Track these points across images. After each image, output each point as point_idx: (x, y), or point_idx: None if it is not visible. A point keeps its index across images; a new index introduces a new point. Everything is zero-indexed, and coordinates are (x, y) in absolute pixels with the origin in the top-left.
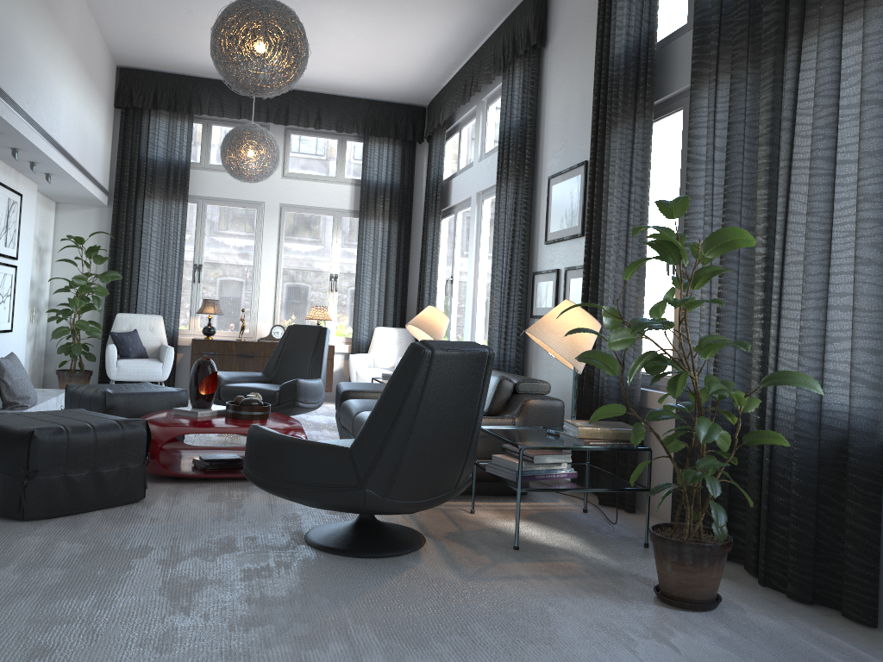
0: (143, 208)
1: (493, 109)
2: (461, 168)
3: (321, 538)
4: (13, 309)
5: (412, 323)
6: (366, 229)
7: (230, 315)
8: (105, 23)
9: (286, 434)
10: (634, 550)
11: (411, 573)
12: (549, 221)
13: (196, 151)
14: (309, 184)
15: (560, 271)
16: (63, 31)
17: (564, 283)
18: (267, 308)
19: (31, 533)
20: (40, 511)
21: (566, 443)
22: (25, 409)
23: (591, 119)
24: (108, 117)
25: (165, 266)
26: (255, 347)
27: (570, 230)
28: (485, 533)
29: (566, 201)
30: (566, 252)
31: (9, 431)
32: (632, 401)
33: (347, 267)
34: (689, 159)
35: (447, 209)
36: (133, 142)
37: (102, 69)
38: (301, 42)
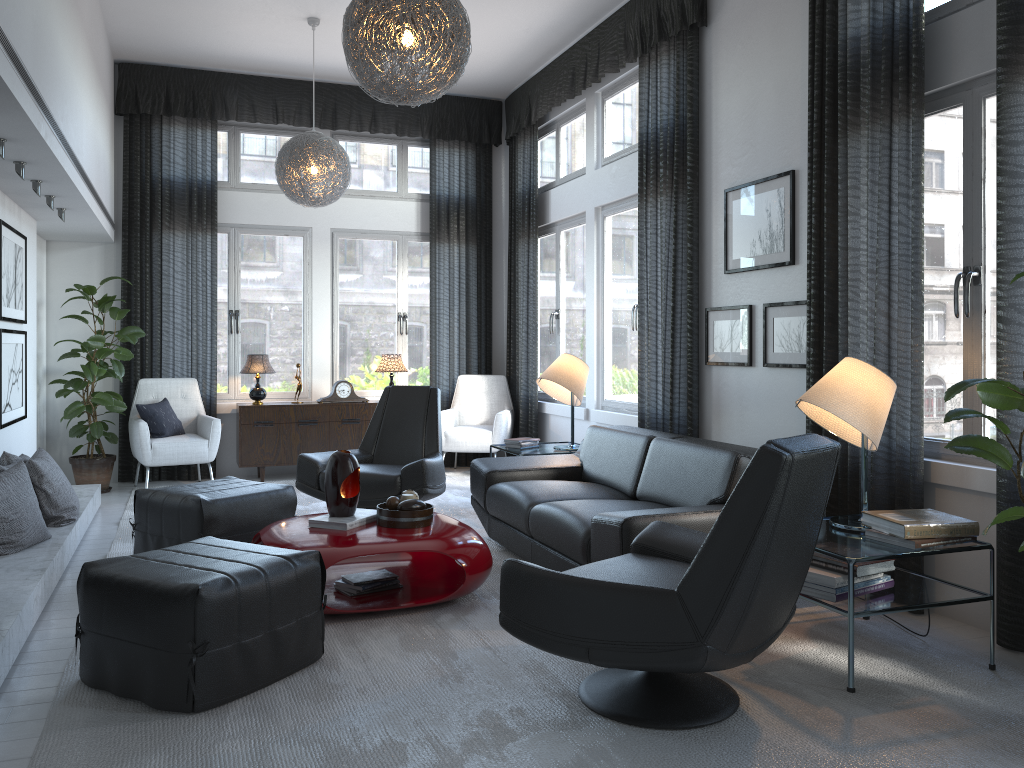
0: (161, 242)
1: (613, 104)
2: (563, 176)
3: (612, 703)
4: (25, 388)
5: (547, 377)
6: (439, 256)
7: (278, 371)
8: (112, 6)
9: (469, 545)
10: (983, 676)
11: (767, 750)
12: (731, 246)
13: (221, 166)
14: (365, 202)
15: (755, 308)
16: (80, 19)
17: (764, 322)
18: (323, 359)
19: (221, 735)
20: (213, 697)
21: (886, 546)
22: (73, 524)
23: (808, 118)
24: (111, 128)
25: (194, 316)
26: (318, 411)
27: (770, 257)
28: (788, 668)
29: (761, 220)
30: (764, 284)
31: (158, 590)
32: (914, 476)
33: (417, 303)
34: (1003, 172)
35: (541, 227)
36: (142, 159)
37: (105, 66)
38: (466, 31)
